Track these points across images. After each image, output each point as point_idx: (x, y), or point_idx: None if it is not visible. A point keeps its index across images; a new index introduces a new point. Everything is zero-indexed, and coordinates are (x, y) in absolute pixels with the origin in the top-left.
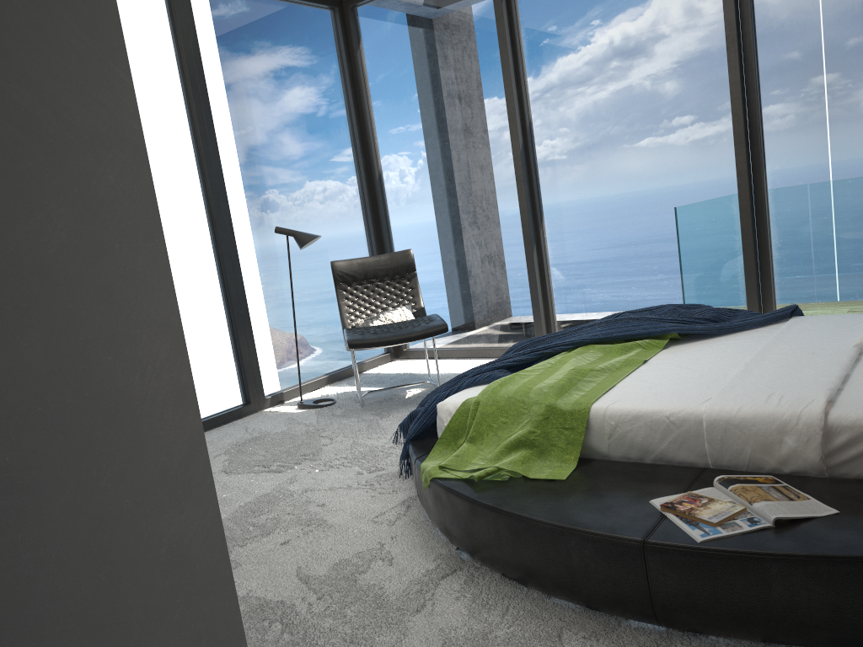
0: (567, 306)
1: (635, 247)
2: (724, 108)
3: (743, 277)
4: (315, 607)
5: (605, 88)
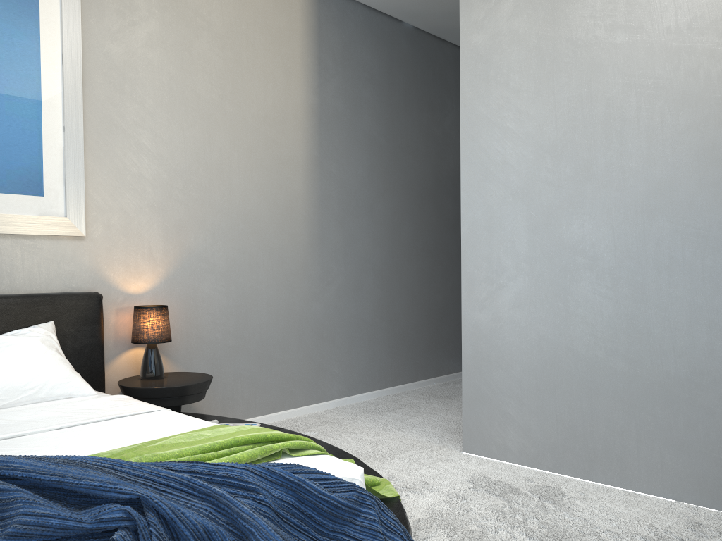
0: None
1: None
2: None
3: None
4: (507, 534)
5: None
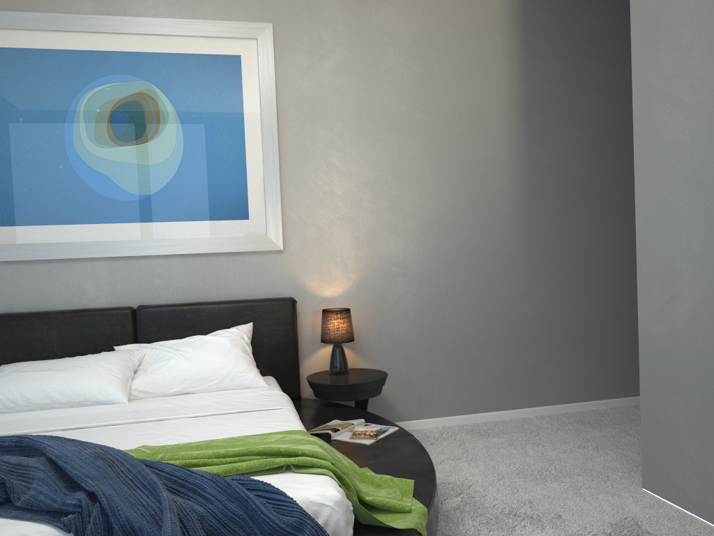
0: None
1: None
2: None
3: None
4: None
5: None
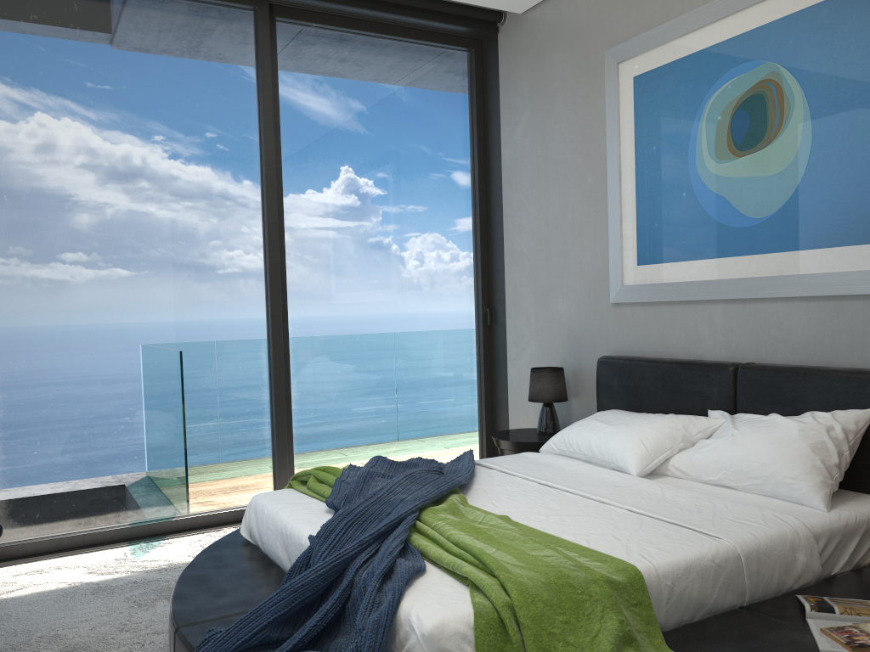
0: (26, 483)
1: (141, 397)
2: (257, 248)
3: (271, 432)
4: None
5: (113, 191)
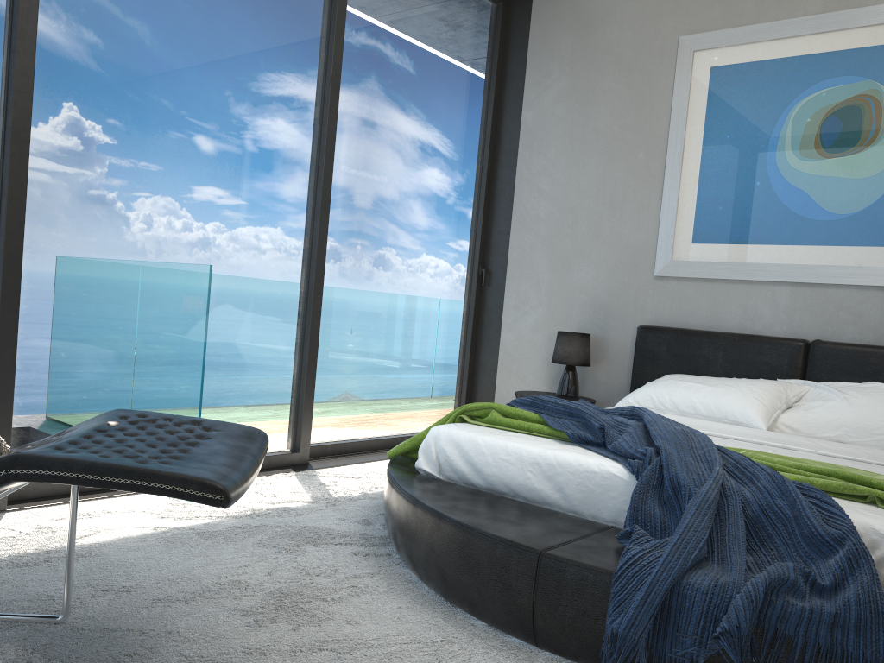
0: (44, 405)
1: (182, 313)
2: (312, 160)
3: (300, 371)
4: None
5: (182, 55)
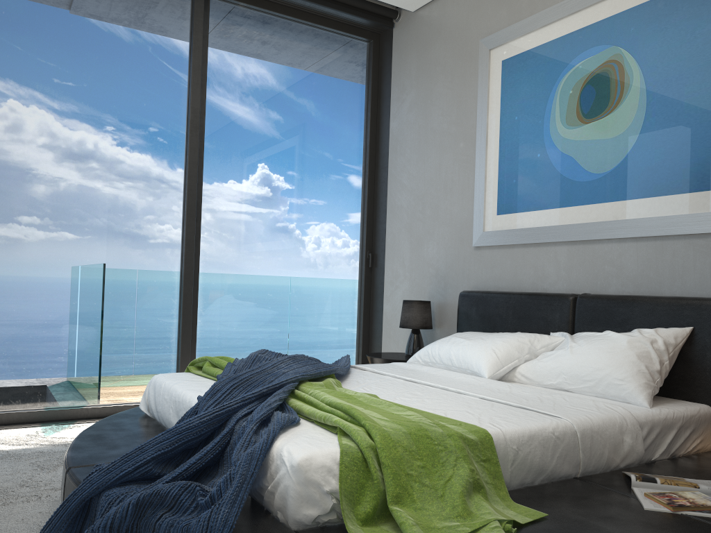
0: None
1: (65, 298)
2: (179, 181)
3: (177, 339)
4: None
5: (57, 119)
